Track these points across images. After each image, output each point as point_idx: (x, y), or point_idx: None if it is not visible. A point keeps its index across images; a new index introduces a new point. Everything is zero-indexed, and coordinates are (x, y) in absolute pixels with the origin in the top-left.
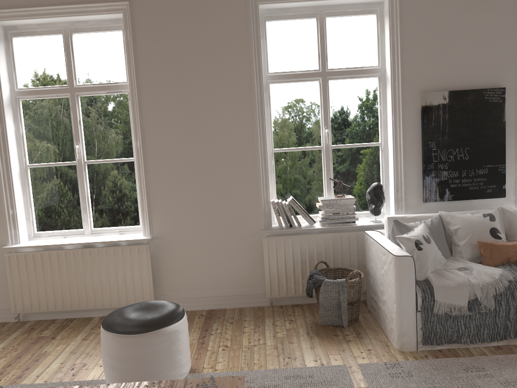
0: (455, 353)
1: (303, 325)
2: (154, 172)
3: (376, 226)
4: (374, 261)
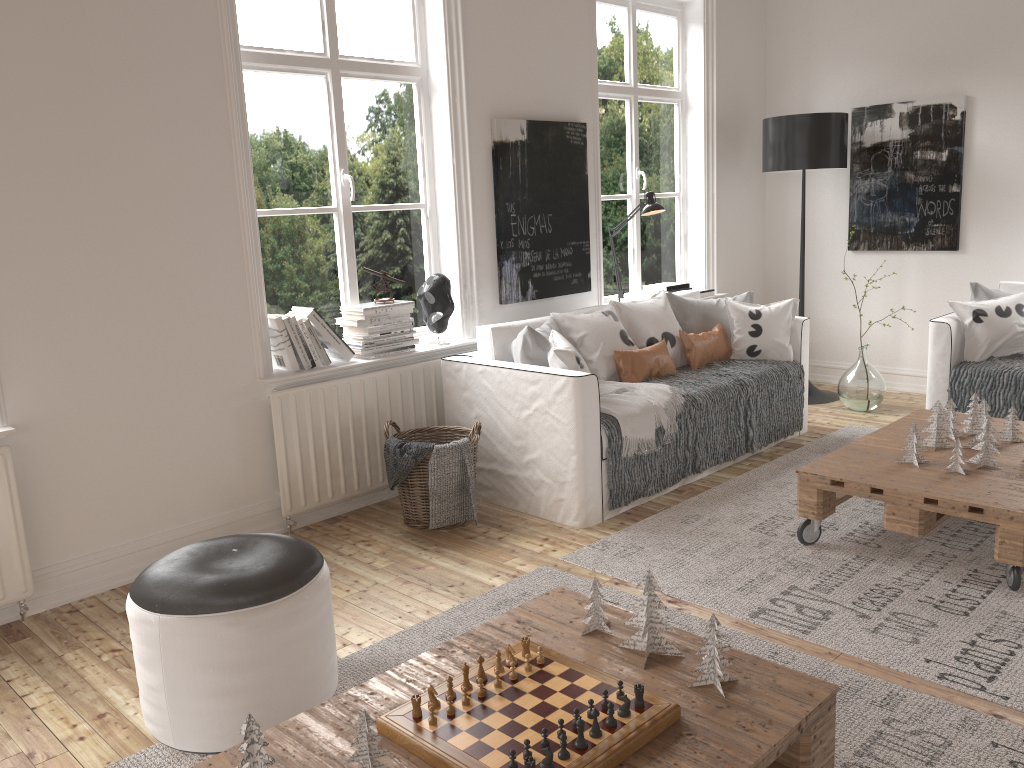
0: (647, 511)
1: (396, 540)
2: (2, 260)
3: (447, 350)
4: (491, 404)
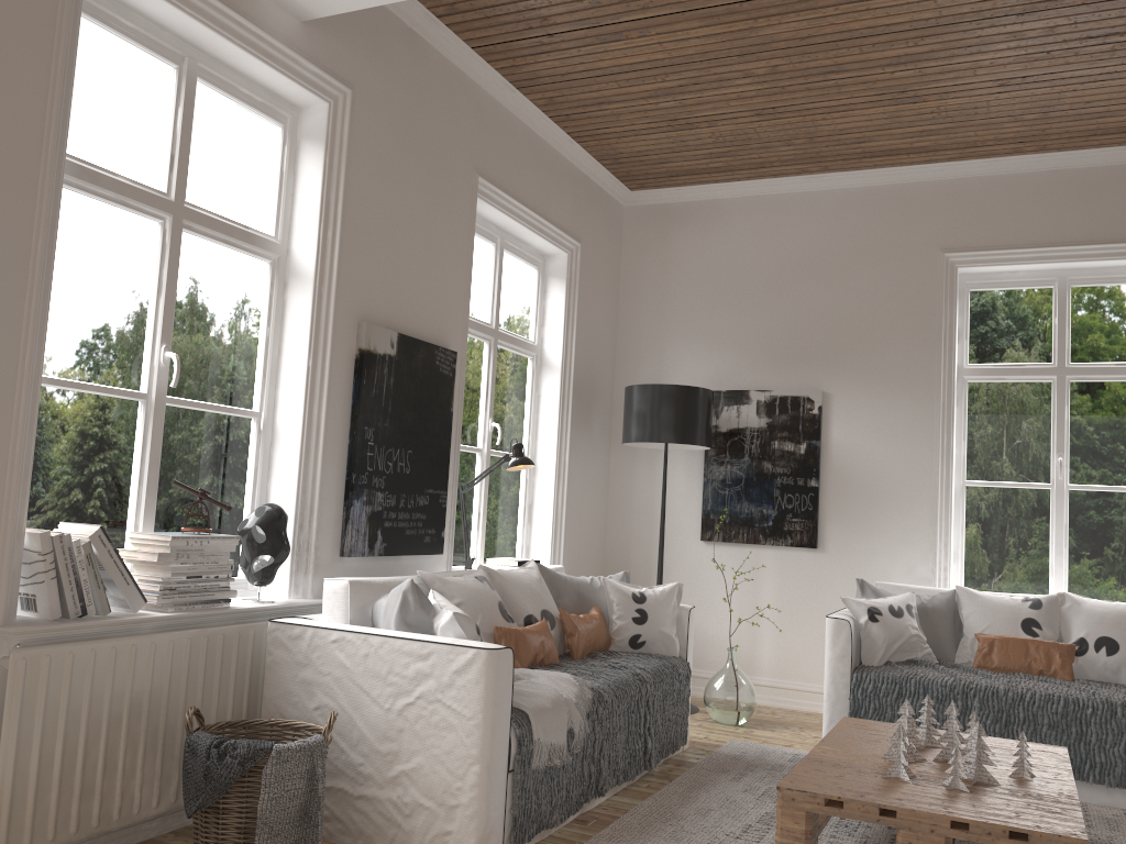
0: None
1: None
2: None
3: (272, 611)
4: (347, 687)
